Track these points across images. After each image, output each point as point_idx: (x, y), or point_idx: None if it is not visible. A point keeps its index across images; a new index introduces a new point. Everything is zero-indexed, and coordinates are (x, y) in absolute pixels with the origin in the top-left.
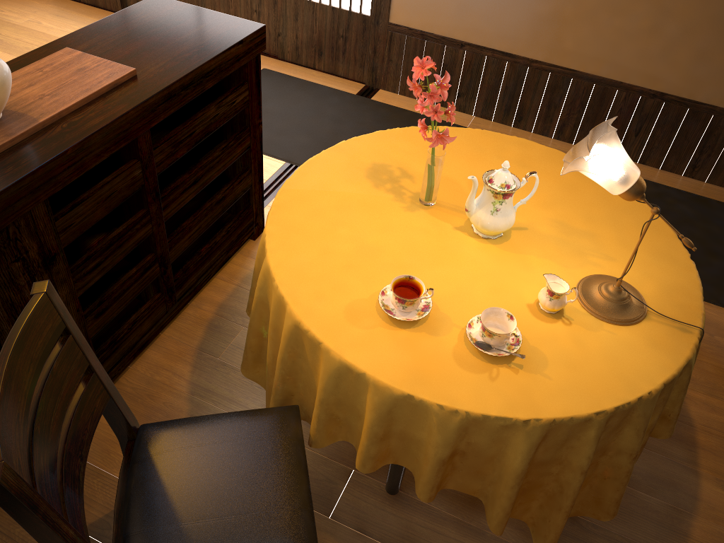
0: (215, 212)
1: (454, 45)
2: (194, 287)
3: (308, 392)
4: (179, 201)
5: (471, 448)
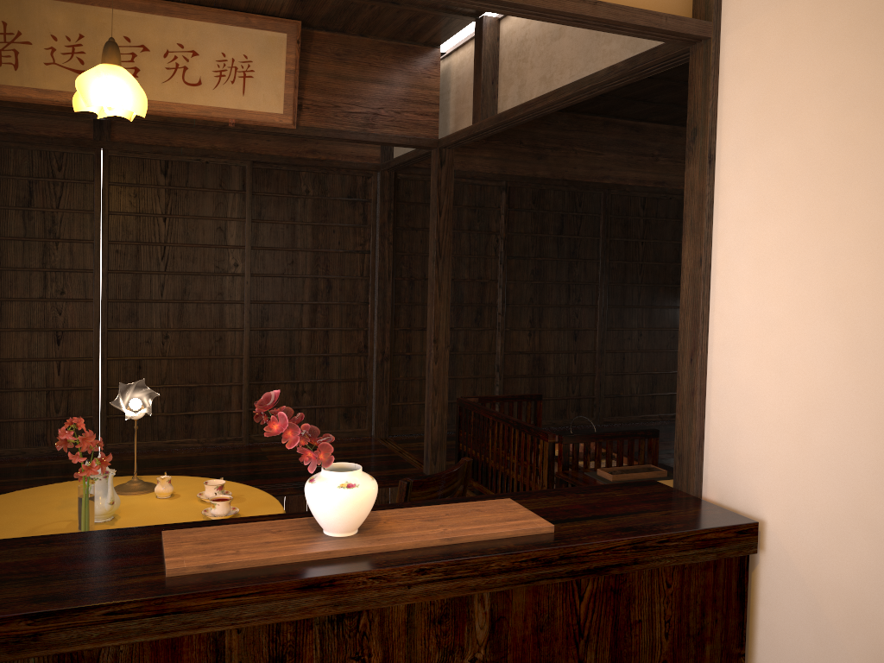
0: None
1: None
2: None
3: None
4: None
5: None
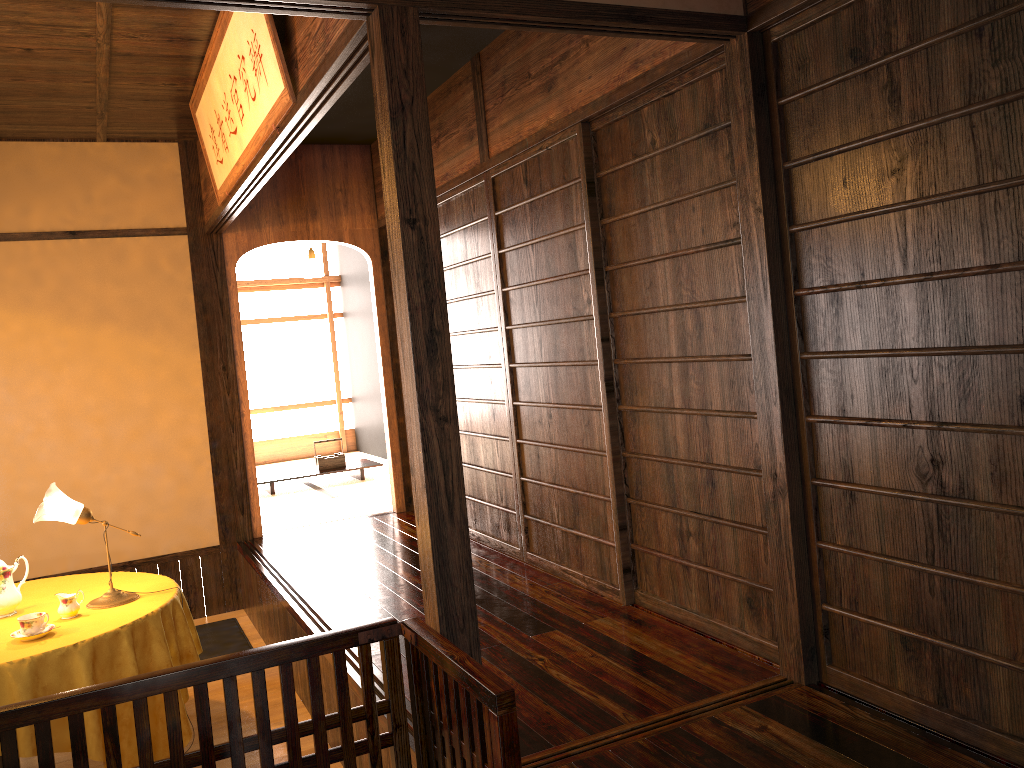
0: None
1: None
2: None
3: None
4: None
5: (48, 692)
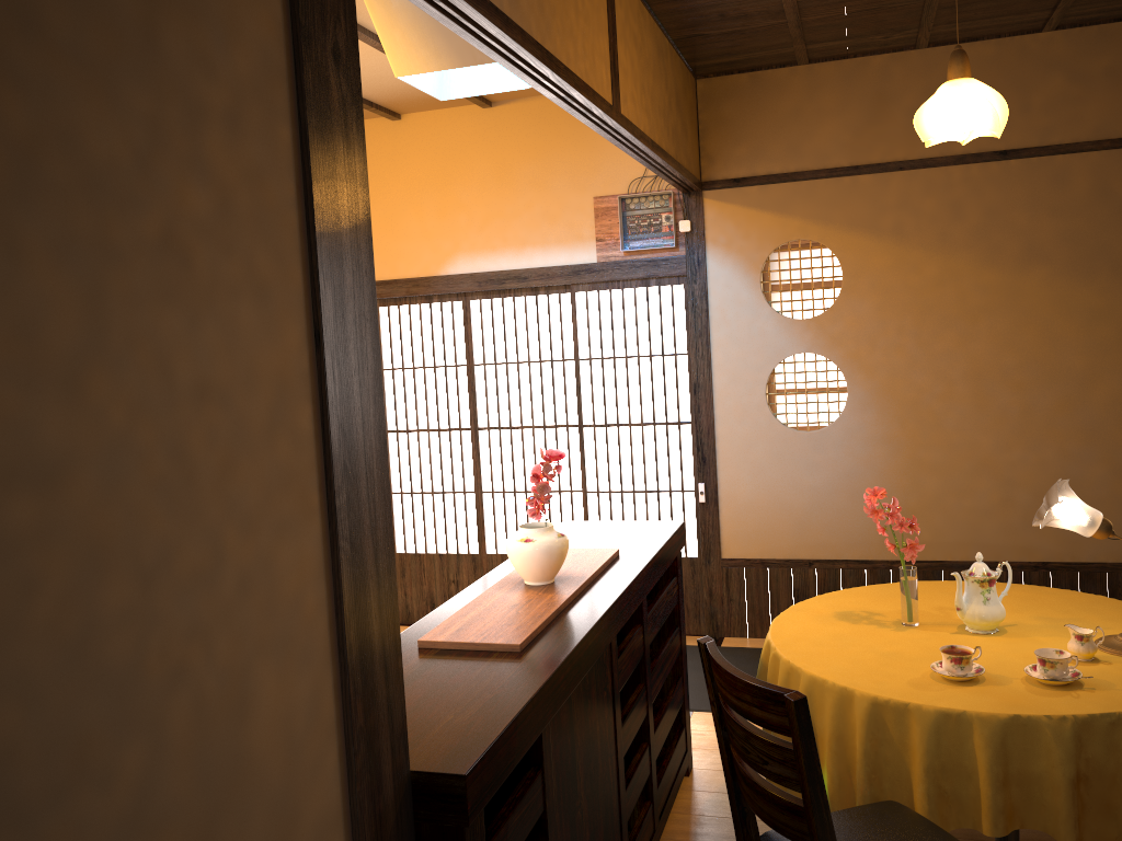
0: (670, 716)
1: (802, 565)
2: (665, 809)
3: (898, 788)
4: (656, 685)
5: (1091, 767)
